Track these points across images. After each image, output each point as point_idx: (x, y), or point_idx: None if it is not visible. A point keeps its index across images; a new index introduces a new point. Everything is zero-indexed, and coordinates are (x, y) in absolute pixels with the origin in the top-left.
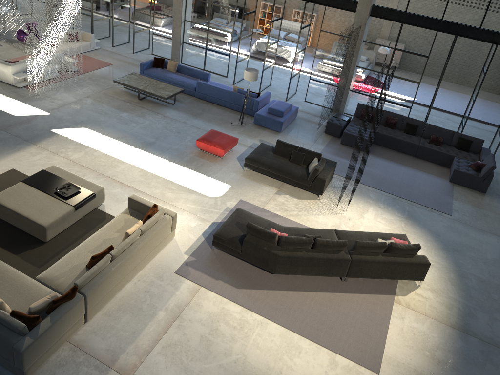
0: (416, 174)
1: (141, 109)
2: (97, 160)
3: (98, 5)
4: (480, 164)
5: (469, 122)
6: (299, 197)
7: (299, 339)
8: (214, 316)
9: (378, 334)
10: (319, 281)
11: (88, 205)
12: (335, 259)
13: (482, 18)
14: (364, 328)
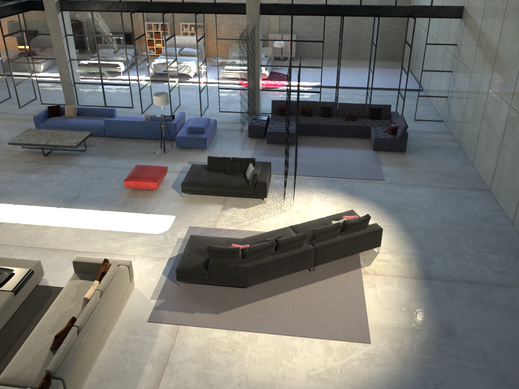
0: (343, 152)
1: (50, 165)
2: (19, 234)
3: None
4: (394, 127)
5: (372, 92)
6: (246, 206)
7: (290, 340)
8: (202, 349)
9: (358, 307)
10: (290, 279)
11: (28, 284)
12: (300, 253)
13: None
14: (345, 307)
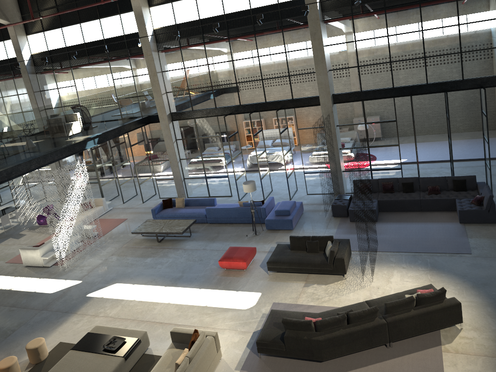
0: (427, 226)
1: (162, 250)
2: (134, 309)
3: (102, 171)
4: (479, 197)
5: (461, 164)
6: (326, 282)
7: None
8: None
9: None
10: (366, 354)
11: (136, 352)
12: (372, 327)
13: (425, 75)
14: None
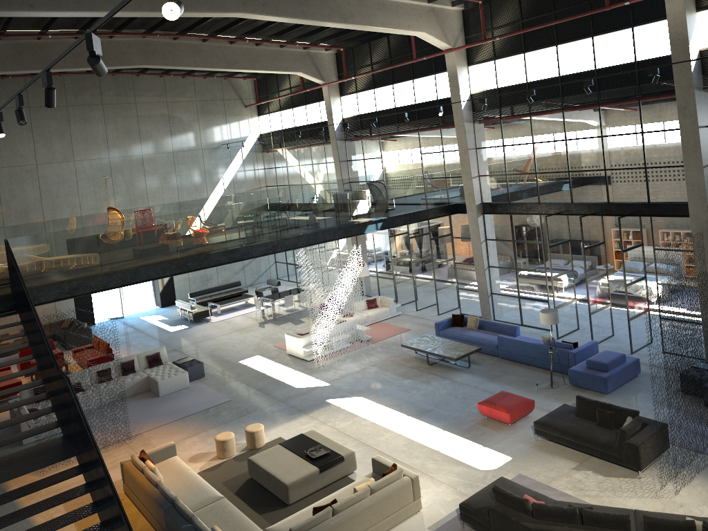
0: None
1: (427, 375)
2: (362, 429)
3: (399, 266)
4: None
5: None
6: (607, 474)
7: None
8: None
9: None
10: None
11: (336, 469)
12: None
13: None
14: None
